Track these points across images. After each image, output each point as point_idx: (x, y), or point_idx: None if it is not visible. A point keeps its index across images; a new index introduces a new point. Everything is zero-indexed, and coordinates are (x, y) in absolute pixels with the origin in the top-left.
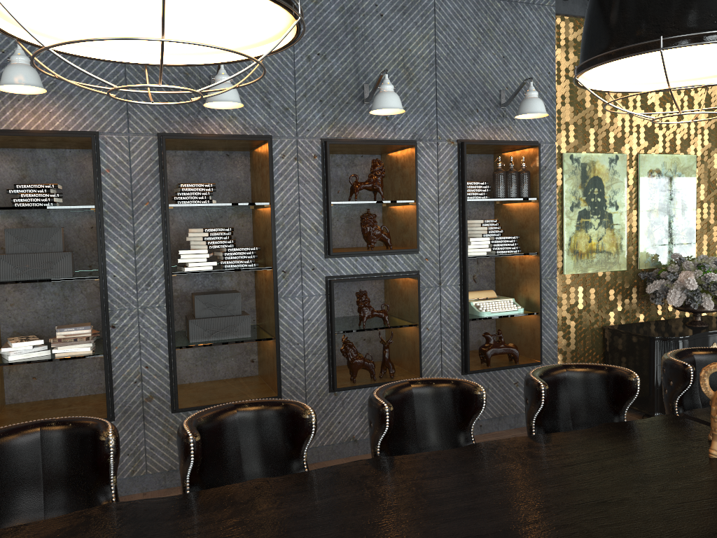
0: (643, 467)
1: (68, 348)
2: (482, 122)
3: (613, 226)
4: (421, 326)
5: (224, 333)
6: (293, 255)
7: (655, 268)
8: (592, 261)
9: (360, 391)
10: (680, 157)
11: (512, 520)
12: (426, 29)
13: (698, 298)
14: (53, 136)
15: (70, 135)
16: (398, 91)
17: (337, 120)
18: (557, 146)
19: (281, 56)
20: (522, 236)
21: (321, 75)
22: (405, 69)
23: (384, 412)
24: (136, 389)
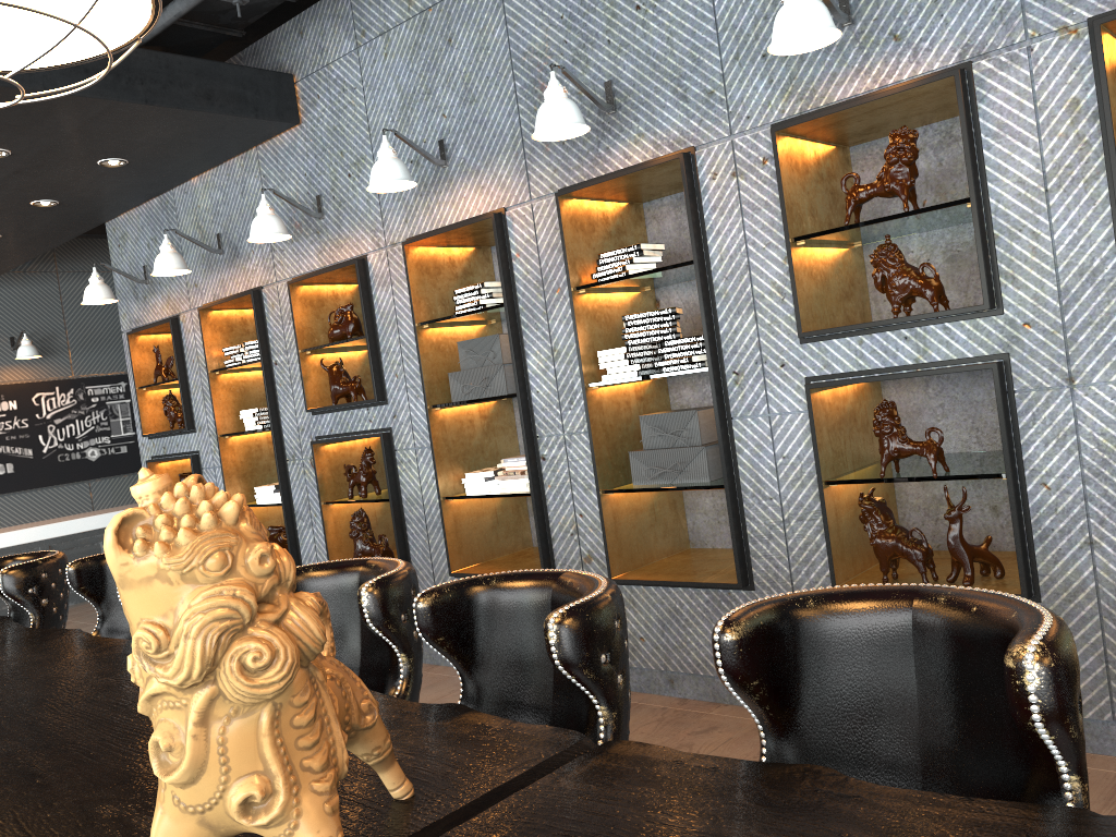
0: None
1: (509, 483)
2: None
3: None
4: (1028, 480)
5: (673, 473)
6: (747, 343)
7: None
8: None
9: None
10: None
11: None
12: None
13: None
14: (464, 227)
15: (474, 221)
16: None
17: (797, 81)
18: None
19: (693, 6)
20: None
21: (759, 8)
22: None
23: None
24: (574, 544)
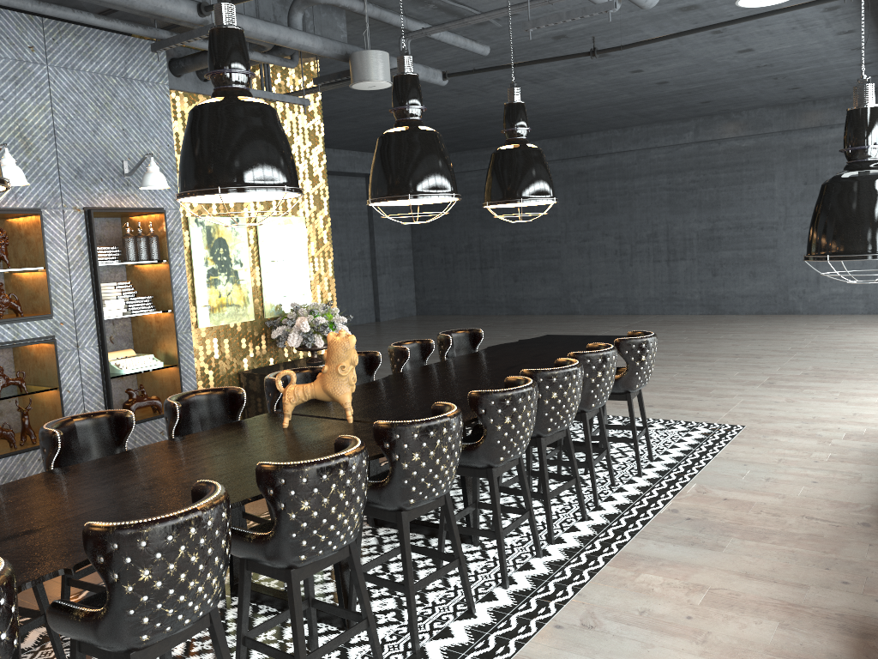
0: (242, 439)
1: None
2: (108, 190)
3: (240, 282)
4: (62, 389)
5: None
6: None
7: (279, 316)
8: (223, 314)
9: (1, 461)
10: (292, 219)
11: (160, 473)
12: (42, 100)
13: (311, 339)
14: None
15: None
16: (17, 160)
17: None
18: (182, 211)
19: None
20: (156, 295)
21: None
22: (22, 139)
23: (56, 436)
24: None
